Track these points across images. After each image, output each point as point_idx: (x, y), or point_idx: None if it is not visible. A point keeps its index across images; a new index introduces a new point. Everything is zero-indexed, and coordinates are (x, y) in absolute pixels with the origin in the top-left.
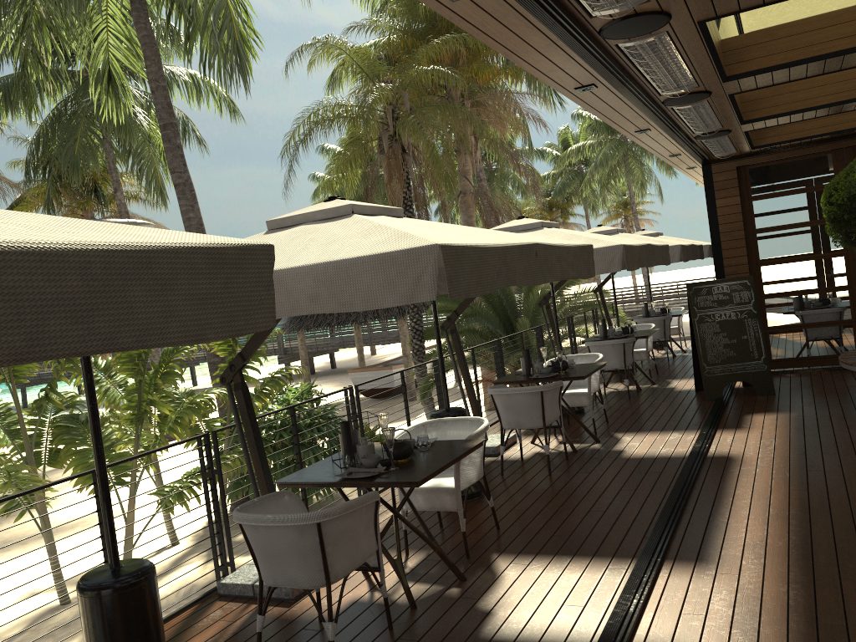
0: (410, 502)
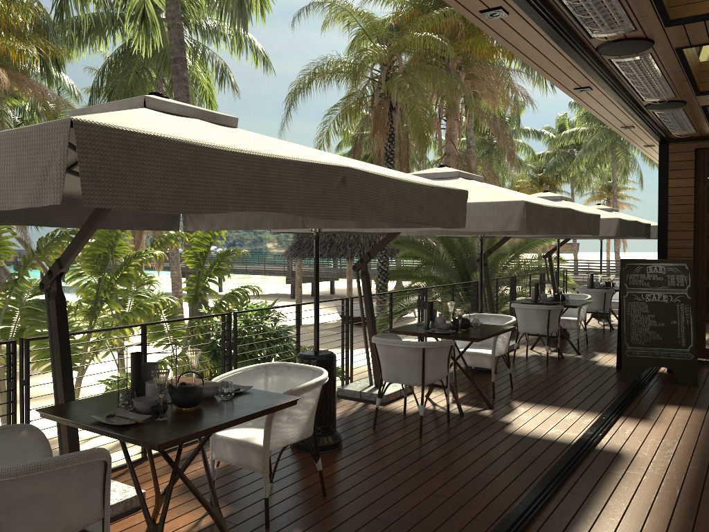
0: (203, 456)
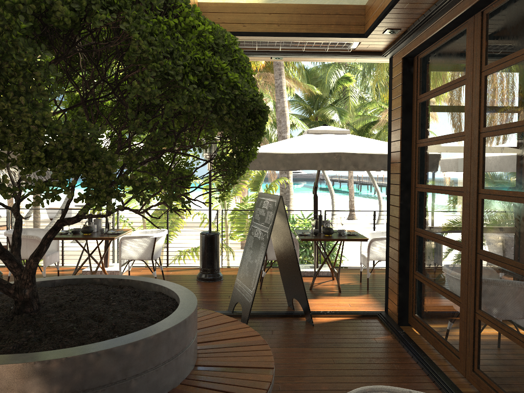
0: None
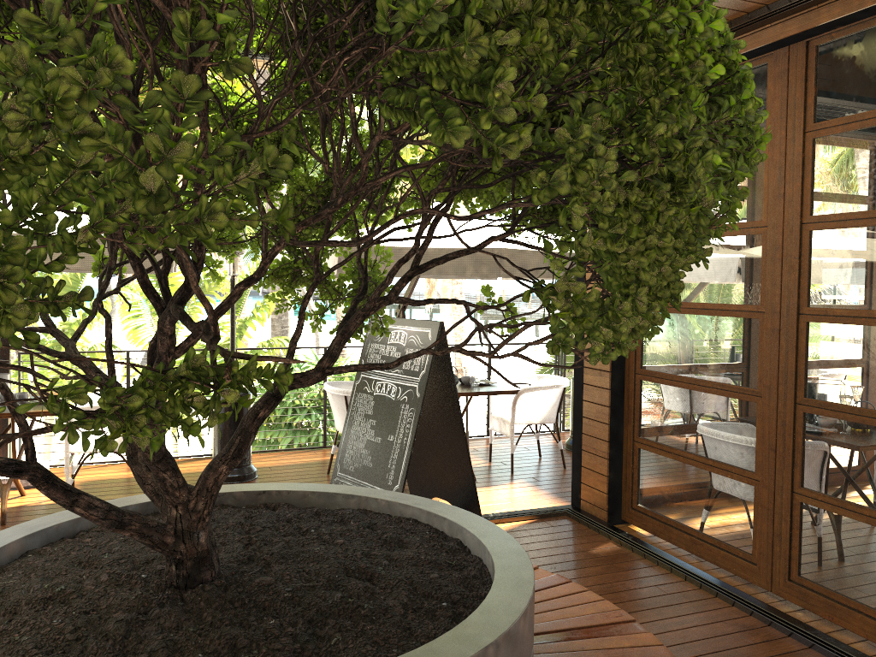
0: None
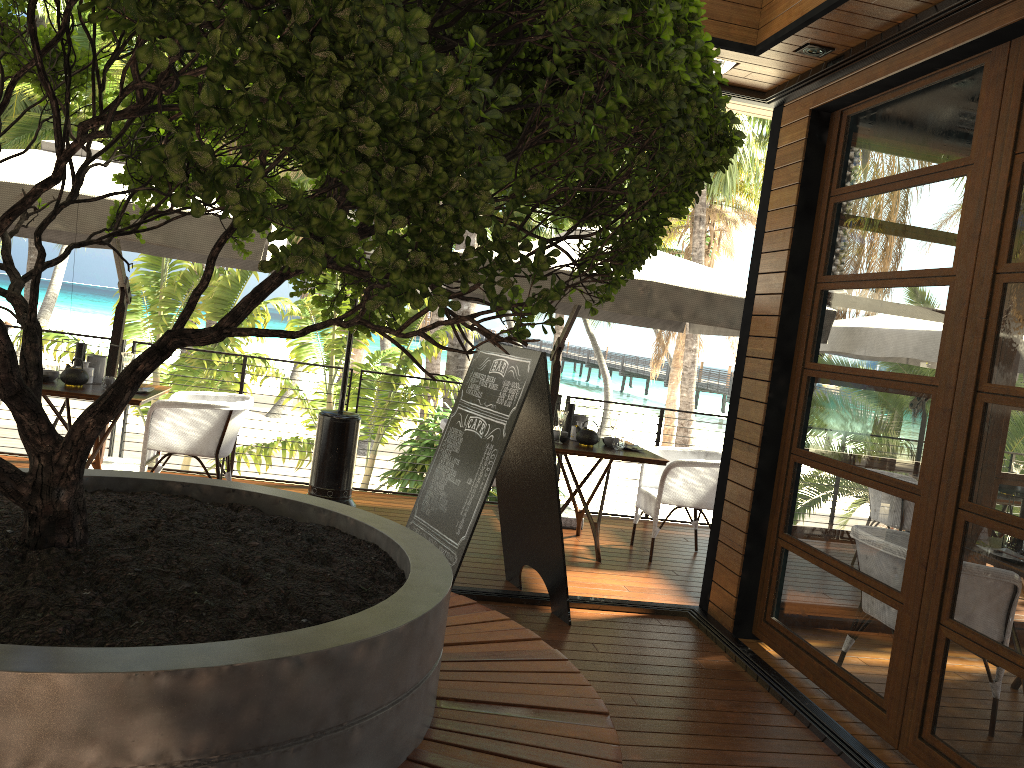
0: None
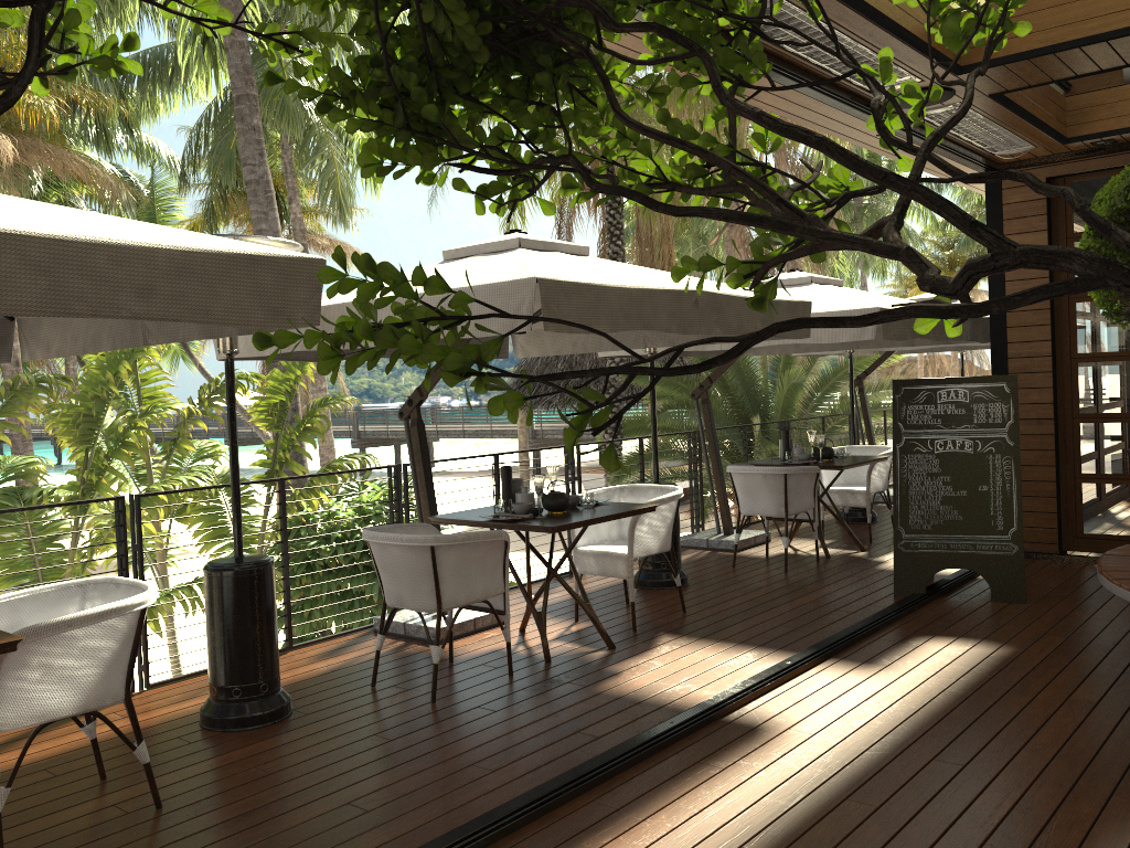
0: None
